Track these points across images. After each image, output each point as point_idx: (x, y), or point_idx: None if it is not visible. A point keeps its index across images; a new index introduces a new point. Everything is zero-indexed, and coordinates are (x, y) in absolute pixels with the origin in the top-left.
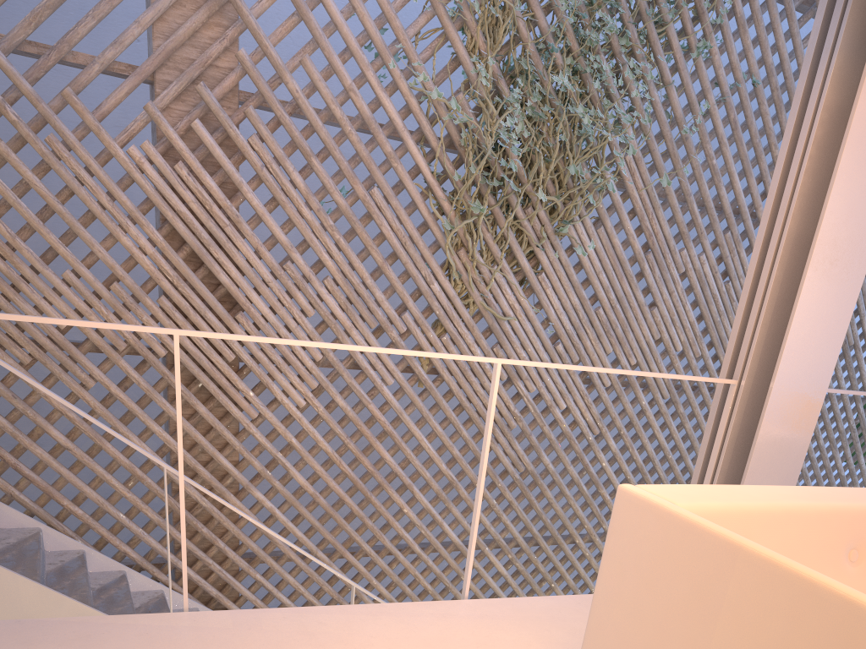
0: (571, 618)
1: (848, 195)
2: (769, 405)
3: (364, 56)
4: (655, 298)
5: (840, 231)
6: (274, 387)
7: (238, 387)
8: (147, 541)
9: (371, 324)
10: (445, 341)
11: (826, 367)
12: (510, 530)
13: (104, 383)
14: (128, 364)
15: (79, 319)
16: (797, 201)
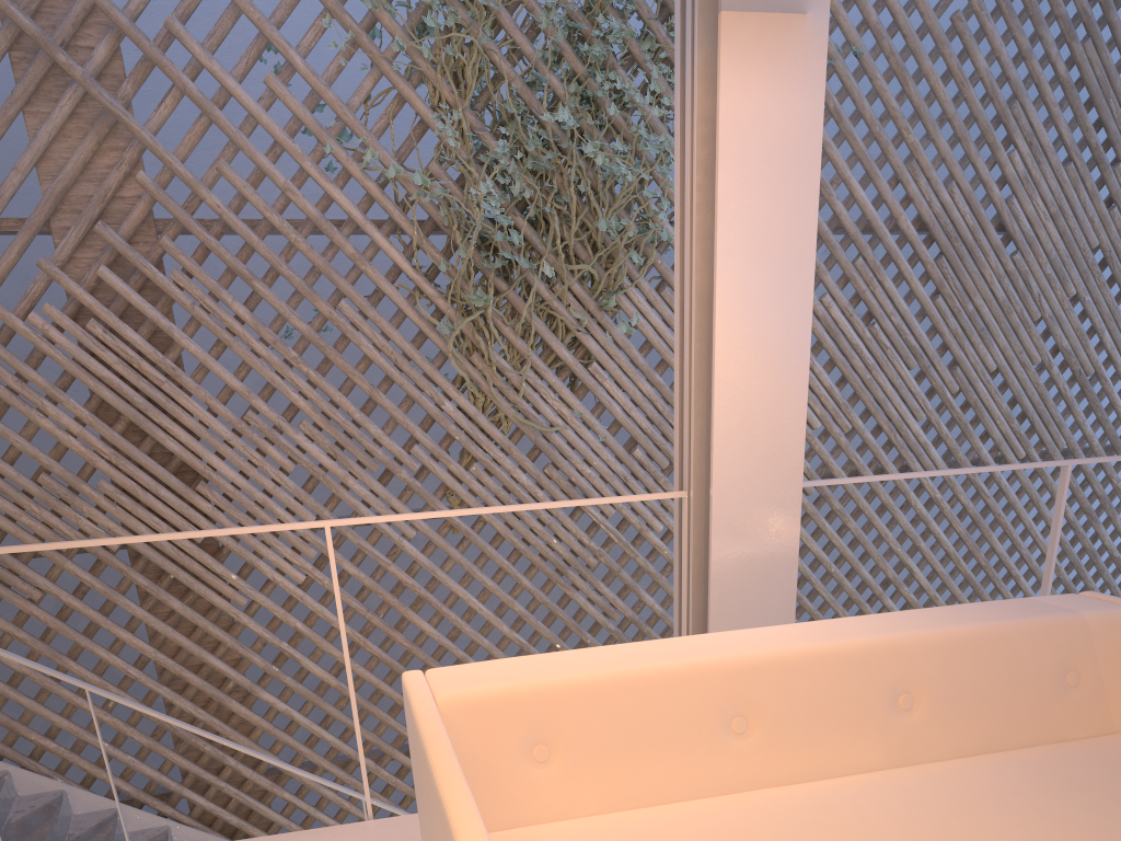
0: None
1: (747, 230)
2: (714, 521)
3: (295, 145)
4: None
5: (750, 279)
6: (261, 564)
7: (215, 571)
8: (140, 769)
9: (372, 468)
10: (475, 472)
11: (790, 457)
12: None
13: (52, 592)
14: (76, 566)
15: (9, 523)
16: (698, 247)
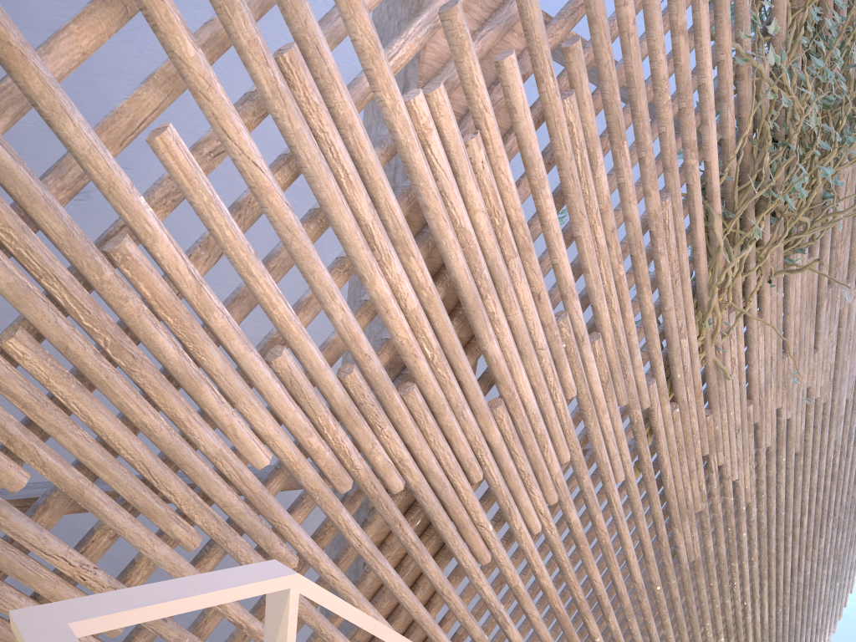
0: None
1: None
2: None
3: None
4: (819, 340)
5: None
6: (516, 511)
7: (477, 521)
8: None
9: (622, 401)
10: (675, 414)
11: None
12: (668, 630)
13: (312, 556)
14: (349, 515)
15: (291, 446)
16: None
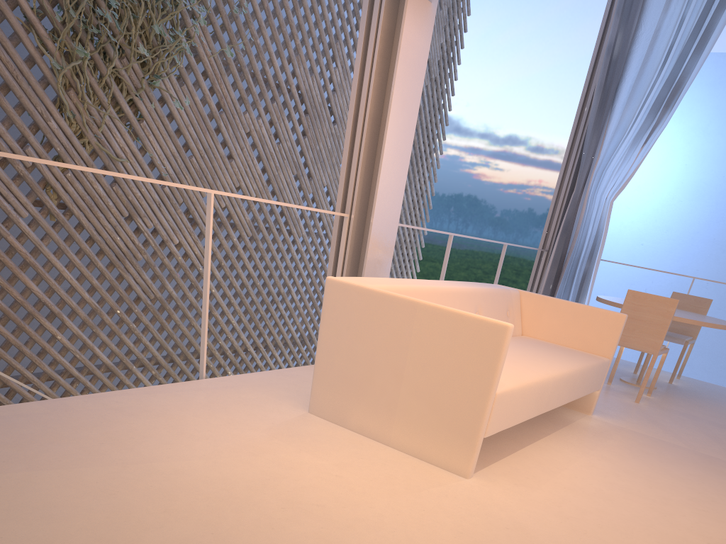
0: (280, 383)
1: (402, 93)
2: (372, 231)
3: None
4: (232, 152)
5: (399, 117)
6: None
7: None
8: None
9: None
10: (70, 178)
11: (398, 206)
12: (150, 350)
13: None
14: None
15: None
16: (373, 92)
